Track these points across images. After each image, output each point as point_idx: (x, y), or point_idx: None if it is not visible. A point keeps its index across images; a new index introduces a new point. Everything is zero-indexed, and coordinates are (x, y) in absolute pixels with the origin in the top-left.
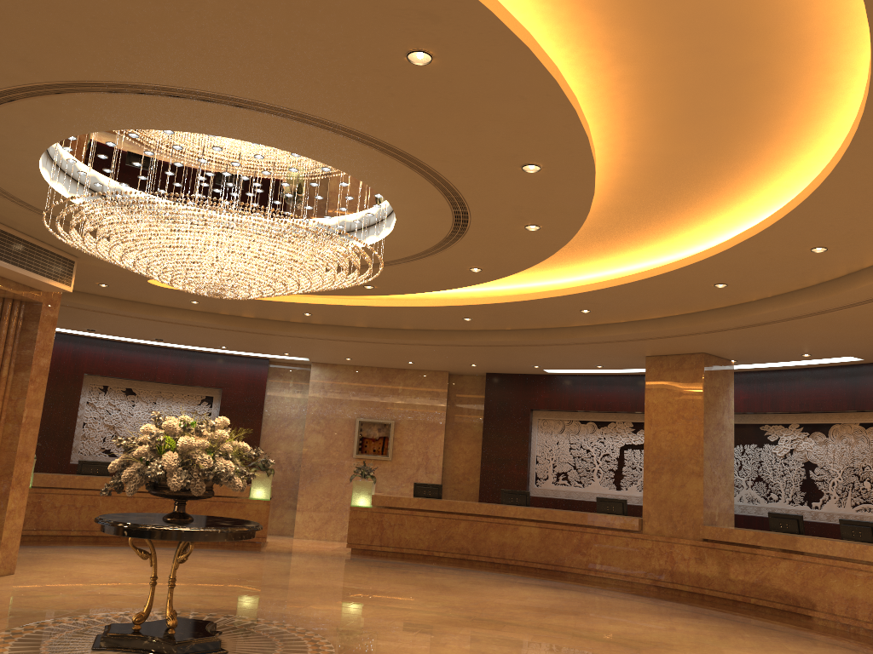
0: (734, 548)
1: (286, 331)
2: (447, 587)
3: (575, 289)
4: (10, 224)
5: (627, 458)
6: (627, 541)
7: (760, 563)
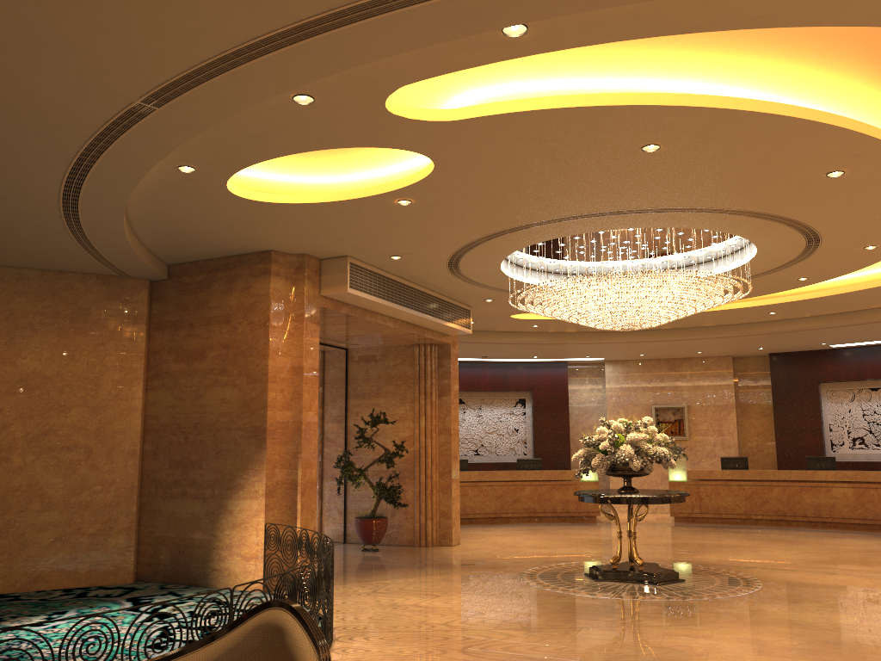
0: None
1: (603, 340)
2: (788, 540)
3: None
4: (443, 292)
5: None
6: None
7: None
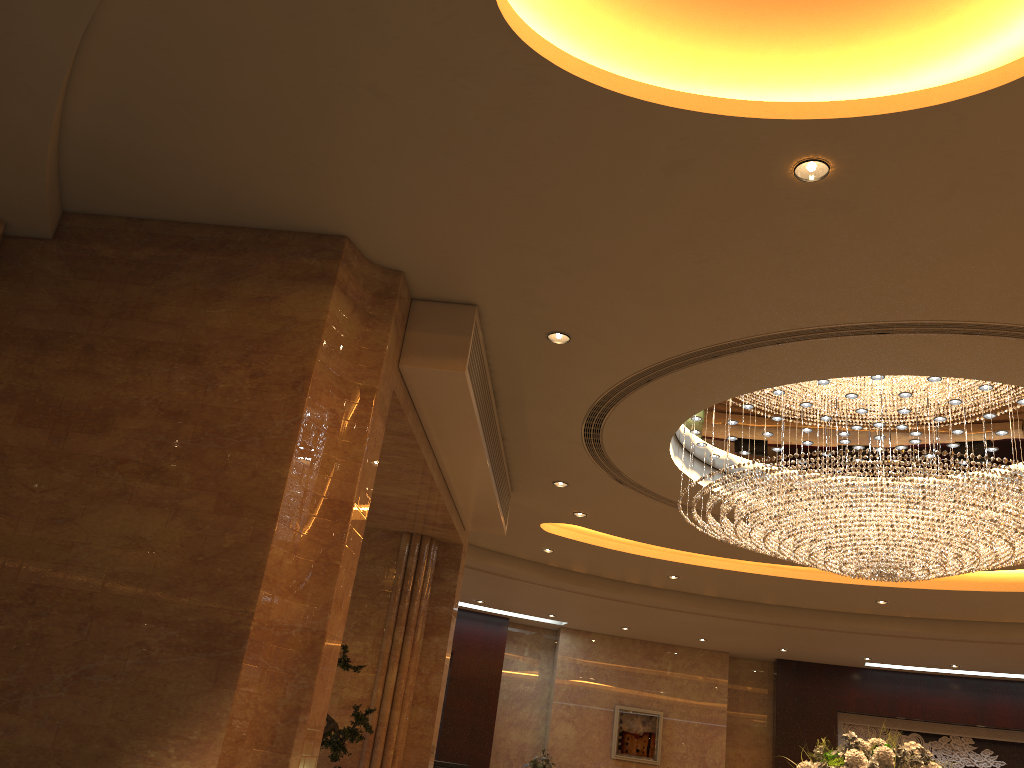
0: None
1: (622, 594)
2: None
3: None
4: (514, 449)
5: None
6: None
7: None
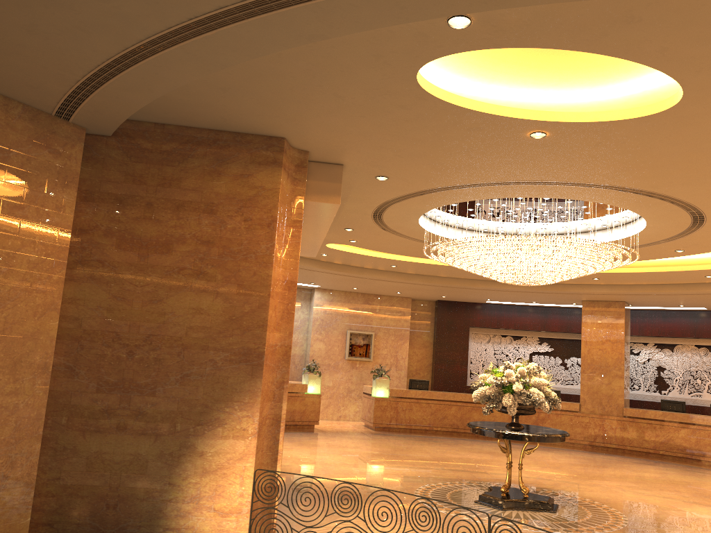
0: (648, 422)
1: (362, 274)
2: (500, 453)
3: (614, 270)
4: None
5: (535, 361)
6: (571, 417)
7: (667, 430)
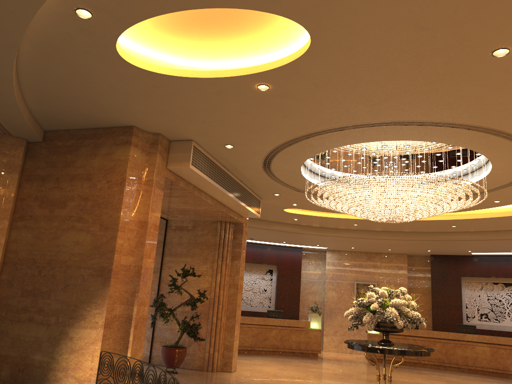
0: None
1: (337, 234)
2: (459, 382)
3: None
4: (248, 184)
5: None
6: None
7: None
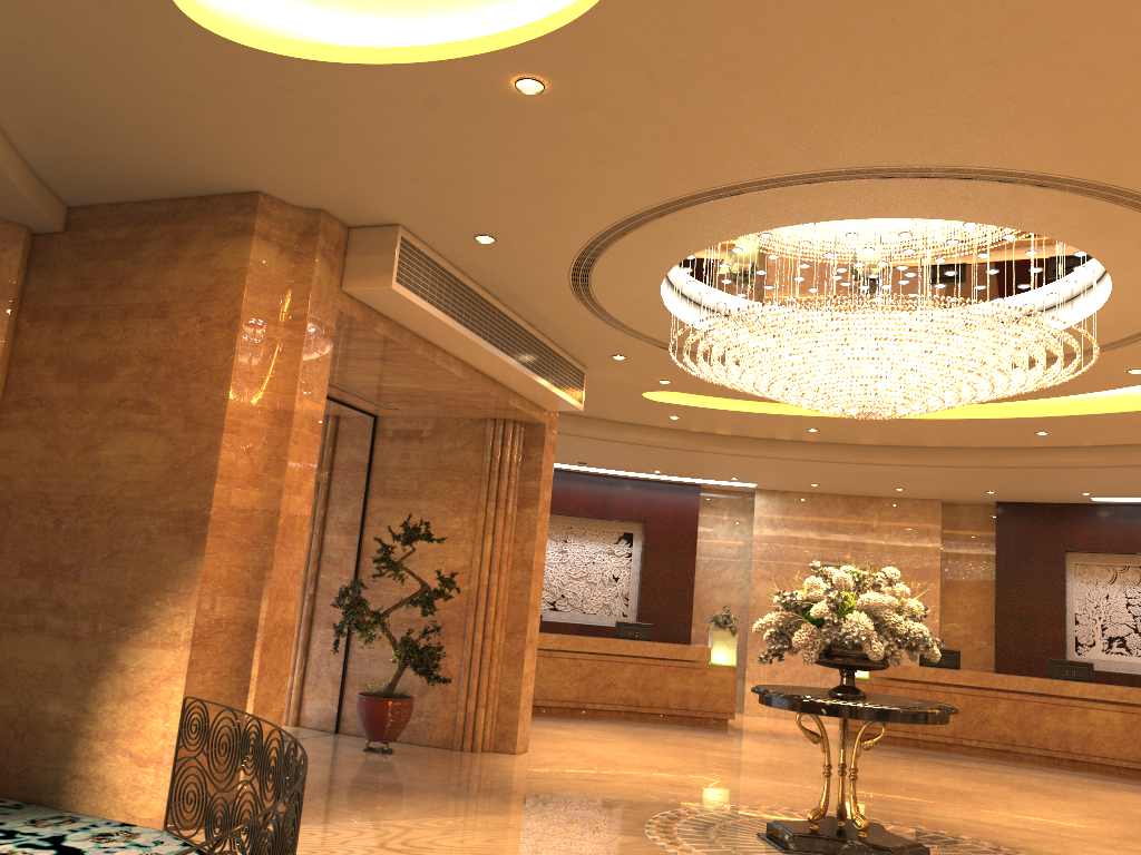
0: None
1: (772, 452)
2: (1041, 788)
3: None
4: (549, 332)
5: None
6: None
7: None
